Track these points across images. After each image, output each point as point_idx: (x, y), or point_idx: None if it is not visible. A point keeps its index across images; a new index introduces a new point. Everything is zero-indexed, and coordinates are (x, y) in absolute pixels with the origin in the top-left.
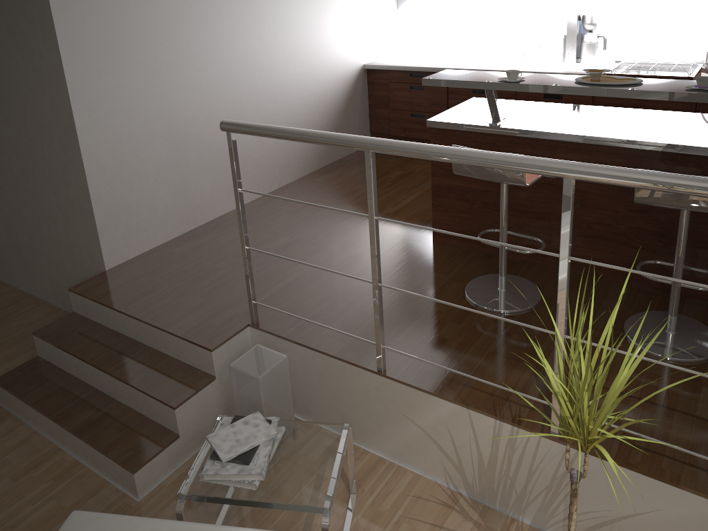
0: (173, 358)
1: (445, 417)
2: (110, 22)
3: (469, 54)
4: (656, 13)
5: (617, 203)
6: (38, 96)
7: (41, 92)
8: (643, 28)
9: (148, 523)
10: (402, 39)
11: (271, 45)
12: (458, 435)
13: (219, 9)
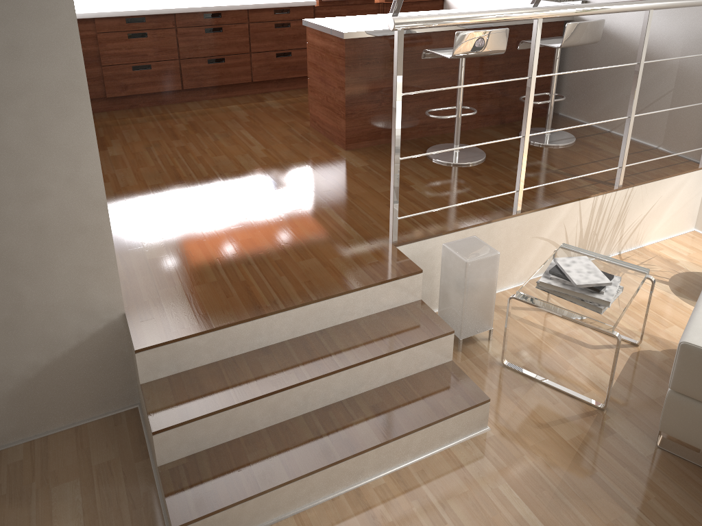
0: (362, 318)
1: (564, 217)
2: None
3: None
4: None
5: (478, 70)
6: None
7: None
8: None
9: None
10: None
11: None
12: (569, 226)
13: None
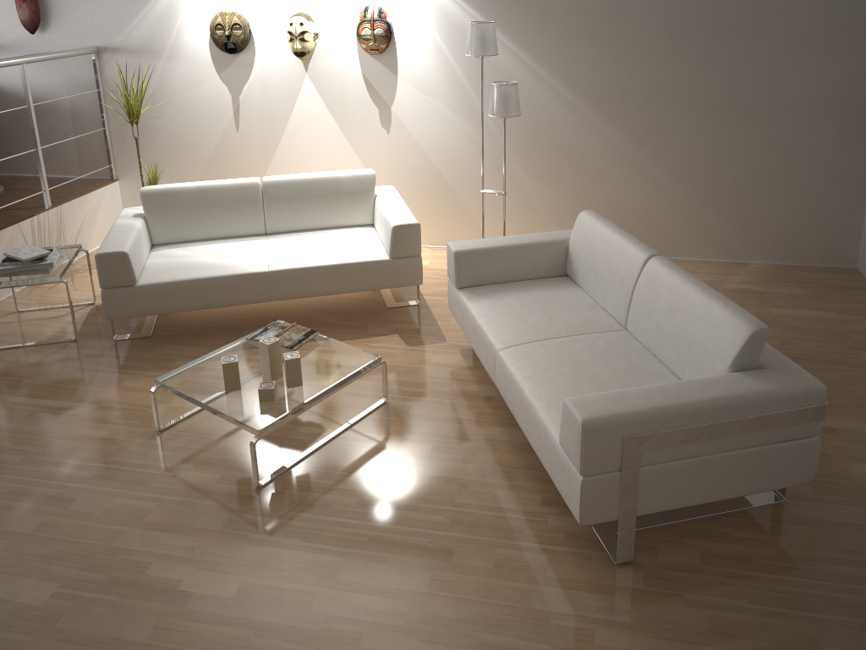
0: None
1: (9, 240)
2: None
3: None
4: None
5: None
6: None
7: None
8: None
9: (110, 236)
10: None
11: None
12: (17, 247)
13: None
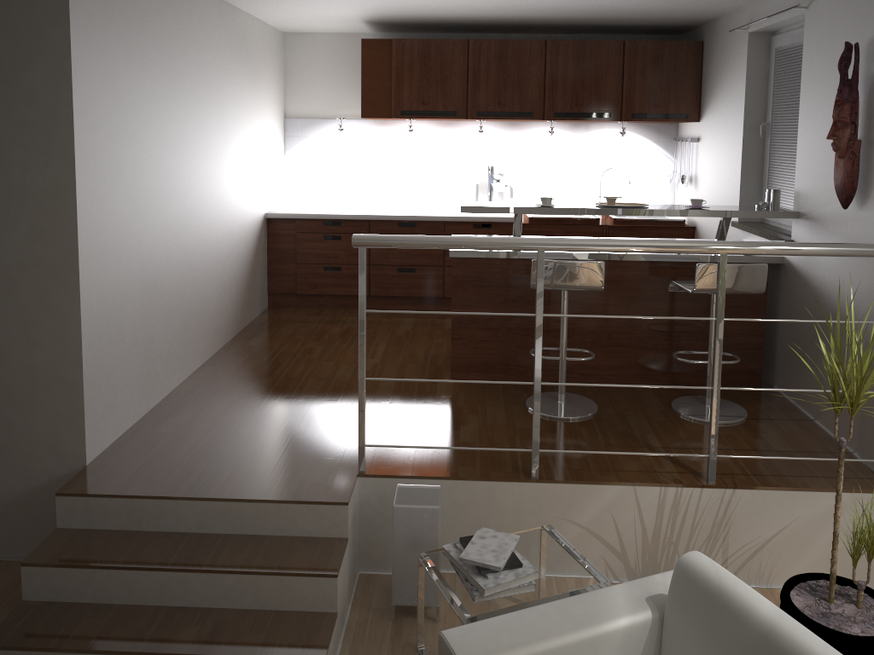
0: (274, 536)
1: (609, 503)
2: (112, 134)
3: (370, 204)
4: (549, 166)
5: (631, 311)
6: (1, 225)
7: (10, 220)
8: (539, 179)
9: (529, 611)
10: (290, 188)
11: (212, 182)
12: (622, 519)
13: (182, 133)
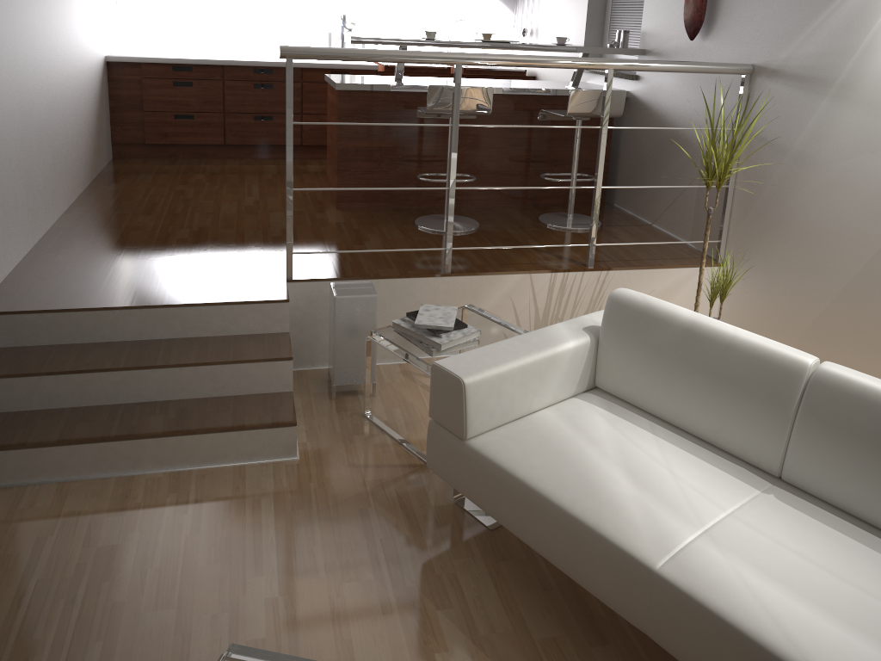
0: (217, 336)
1: (510, 290)
2: None
3: (215, 52)
4: (399, 18)
5: (501, 141)
6: None
7: None
8: (389, 30)
9: (498, 344)
10: (124, 32)
11: (64, 9)
12: (519, 302)
13: None
